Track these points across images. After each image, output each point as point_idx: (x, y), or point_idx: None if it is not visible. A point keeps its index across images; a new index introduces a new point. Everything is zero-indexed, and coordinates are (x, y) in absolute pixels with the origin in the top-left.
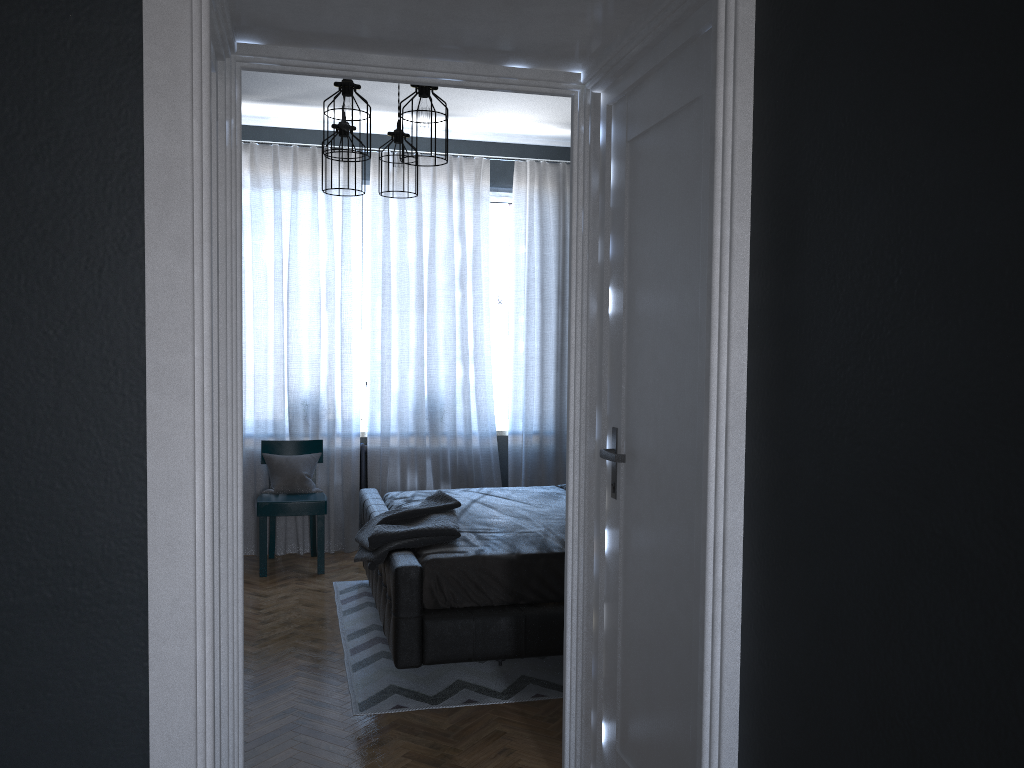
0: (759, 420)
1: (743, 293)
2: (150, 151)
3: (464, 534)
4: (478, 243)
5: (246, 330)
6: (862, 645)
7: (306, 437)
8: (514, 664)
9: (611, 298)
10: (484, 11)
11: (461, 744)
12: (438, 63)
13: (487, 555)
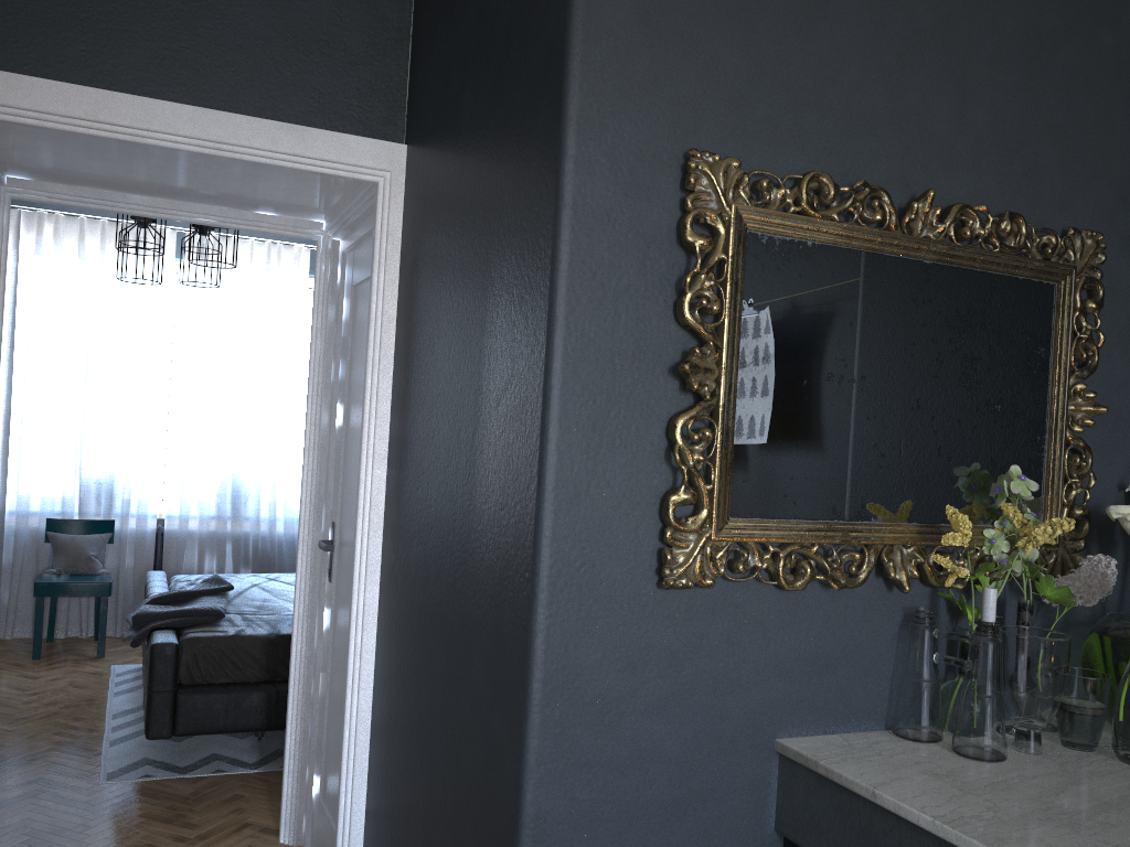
0: (388, 522)
1: (385, 427)
2: None
3: (231, 615)
4: (293, 330)
5: (38, 403)
6: (414, 682)
7: (98, 516)
8: (274, 740)
9: (338, 412)
10: (221, 181)
11: (198, 805)
12: (194, 206)
13: (247, 634)
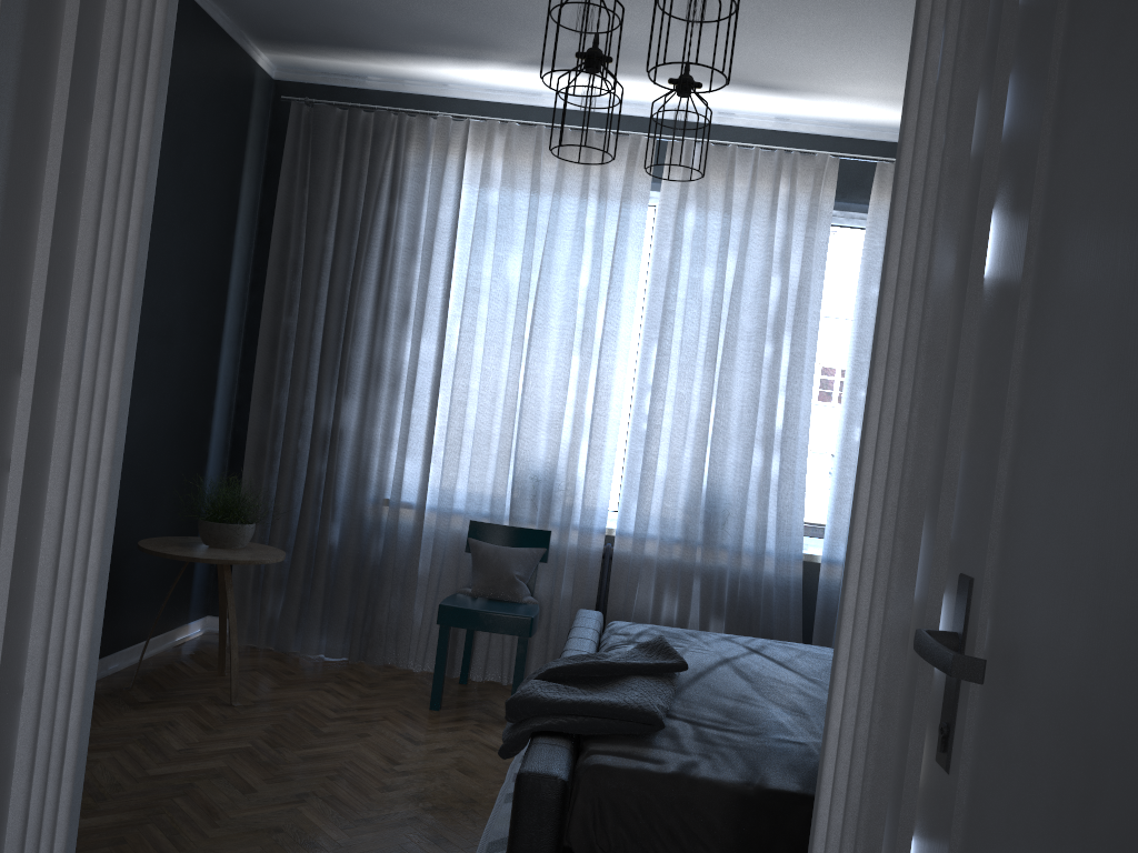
0: None
1: None
2: None
3: (676, 724)
4: (807, 277)
5: (472, 370)
6: None
7: (532, 524)
8: None
9: (995, 236)
10: None
11: None
12: None
13: (700, 778)
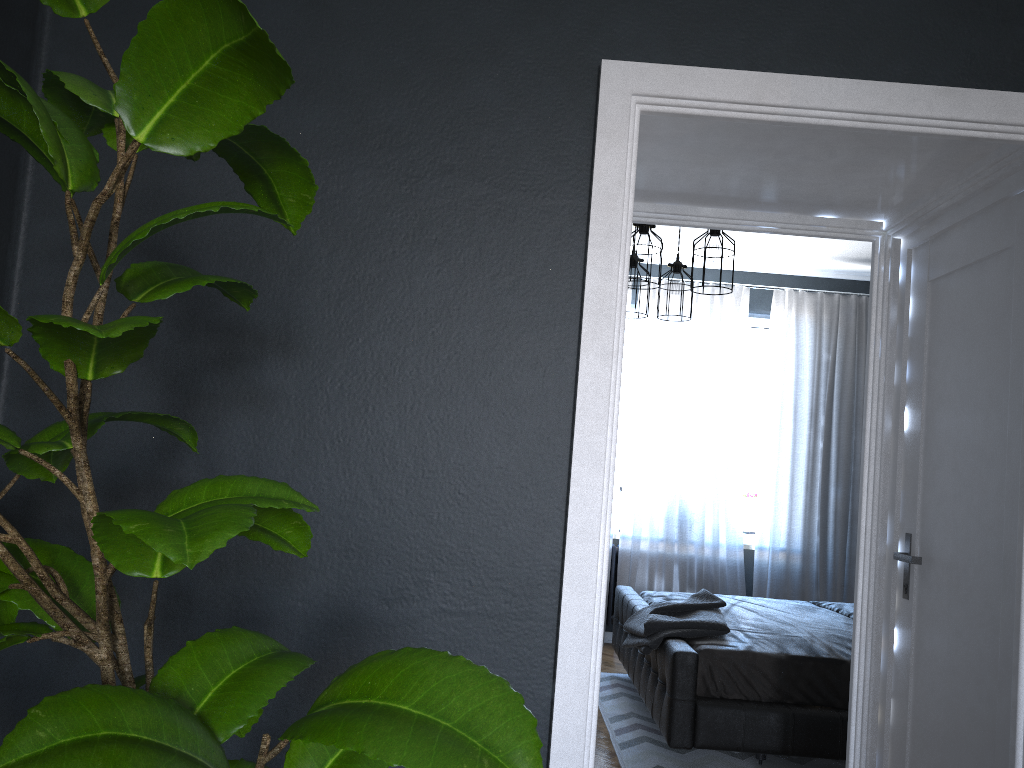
0: None
1: None
2: (589, 287)
3: (731, 631)
4: (735, 364)
5: None
6: None
7: None
8: (774, 765)
9: (907, 416)
10: (812, 176)
11: None
12: (758, 214)
13: (757, 652)
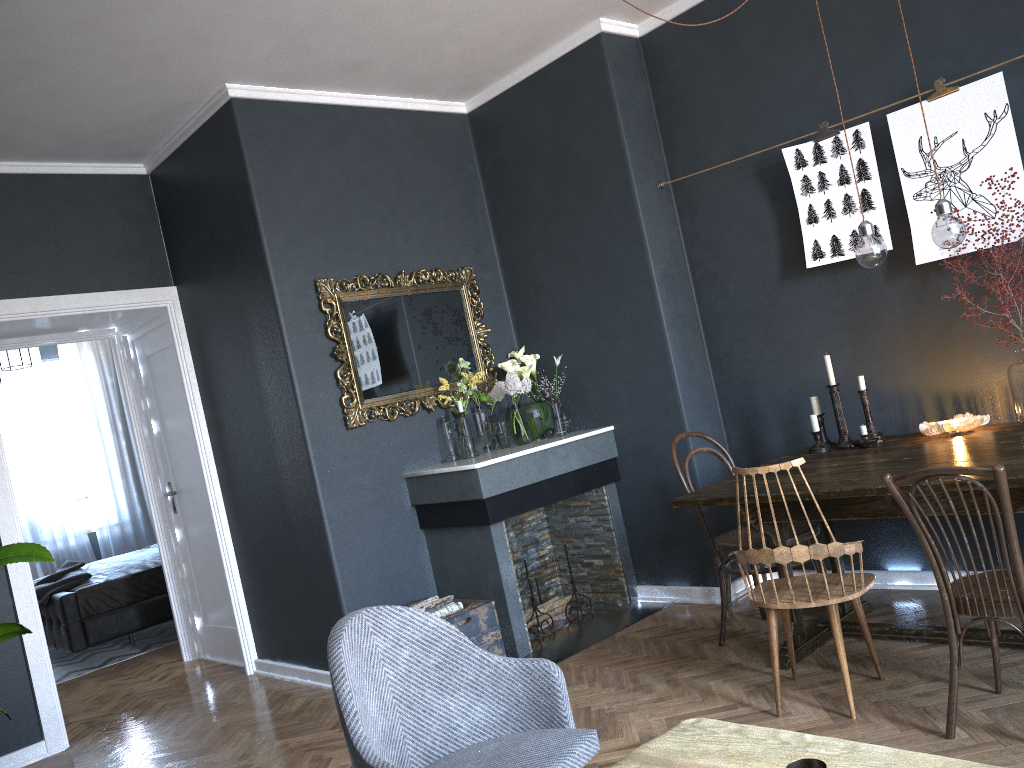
0: (218, 457)
1: (203, 416)
2: None
3: (94, 576)
4: (42, 401)
5: None
6: (257, 512)
7: None
8: (142, 643)
9: (154, 425)
10: (71, 321)
11: (124, 670)
12: (44, 336)
13: (112, 579)
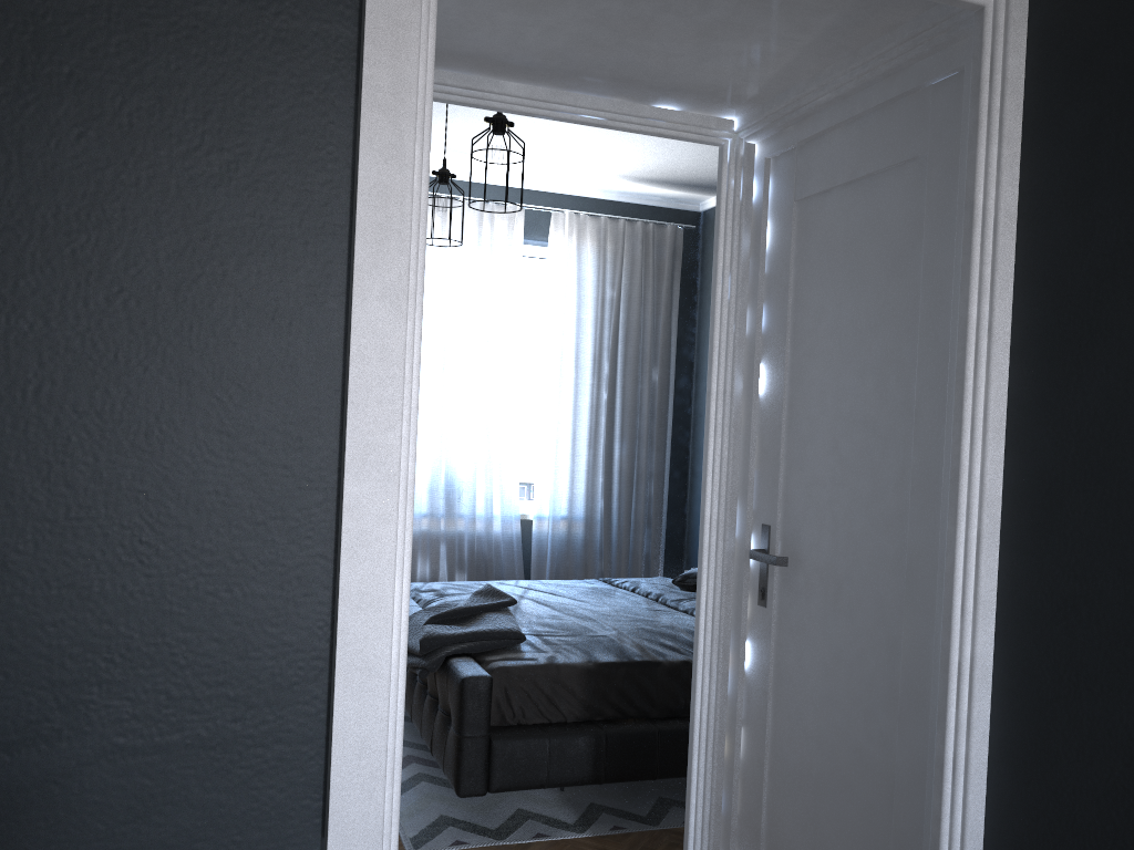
0: (1024, 530)
1: (1002, 383)
2: (365, 179)
3: (527, 637)
4: (508, 301)
5: None
6: None
7: None
8: (578, 789)
9: (763, 376)
10: (667, 42)
11: None
12: (581, 97)
13: (561, 663)
